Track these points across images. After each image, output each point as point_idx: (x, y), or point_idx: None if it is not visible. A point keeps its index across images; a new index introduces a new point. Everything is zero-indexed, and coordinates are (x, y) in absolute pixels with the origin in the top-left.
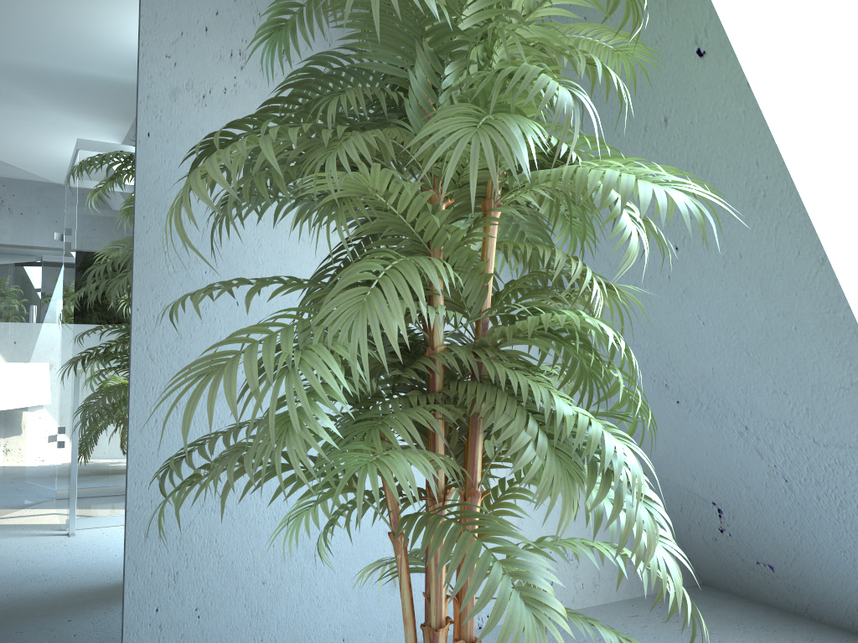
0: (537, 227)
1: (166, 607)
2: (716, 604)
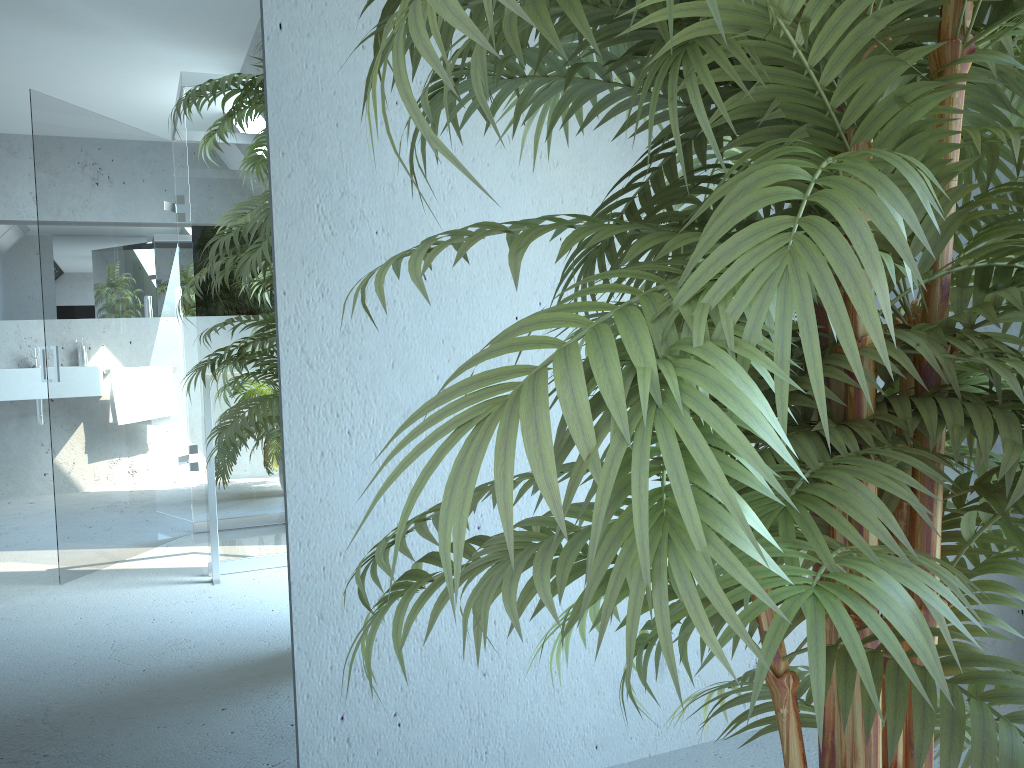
0: (982, 106)
1: (354, 714)
2: None
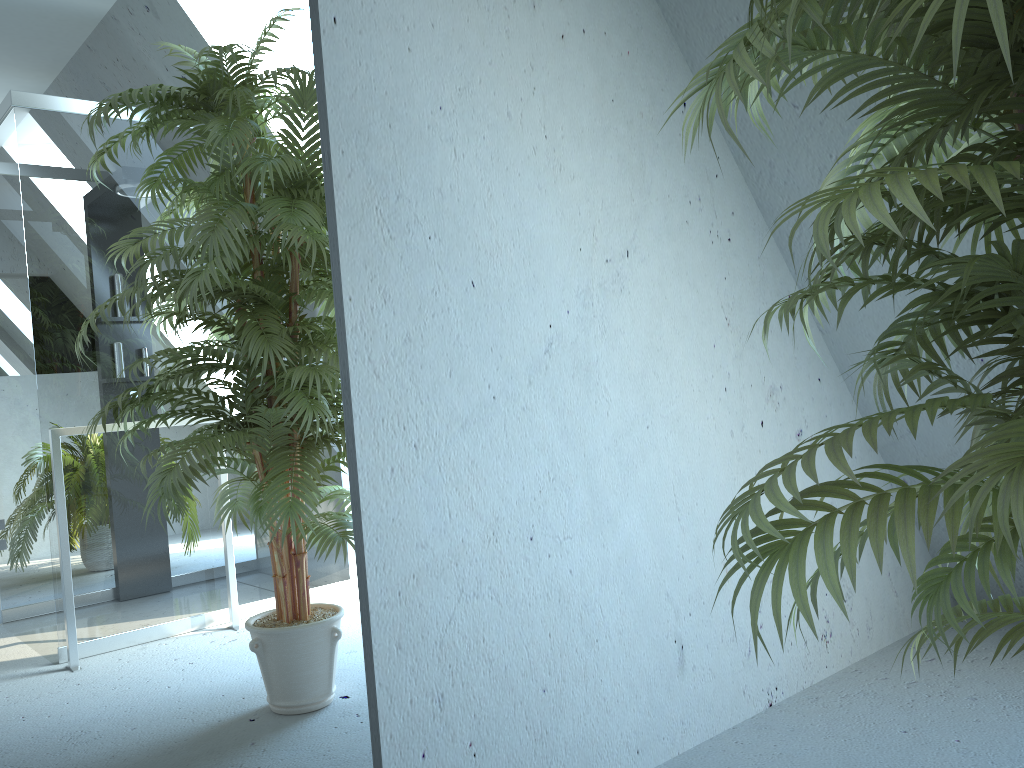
0: None
1: (434, 749)
2: (1004, 631)
